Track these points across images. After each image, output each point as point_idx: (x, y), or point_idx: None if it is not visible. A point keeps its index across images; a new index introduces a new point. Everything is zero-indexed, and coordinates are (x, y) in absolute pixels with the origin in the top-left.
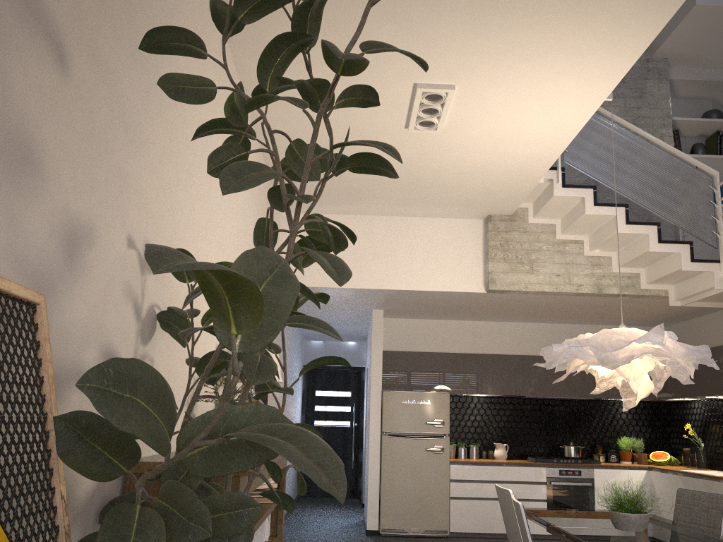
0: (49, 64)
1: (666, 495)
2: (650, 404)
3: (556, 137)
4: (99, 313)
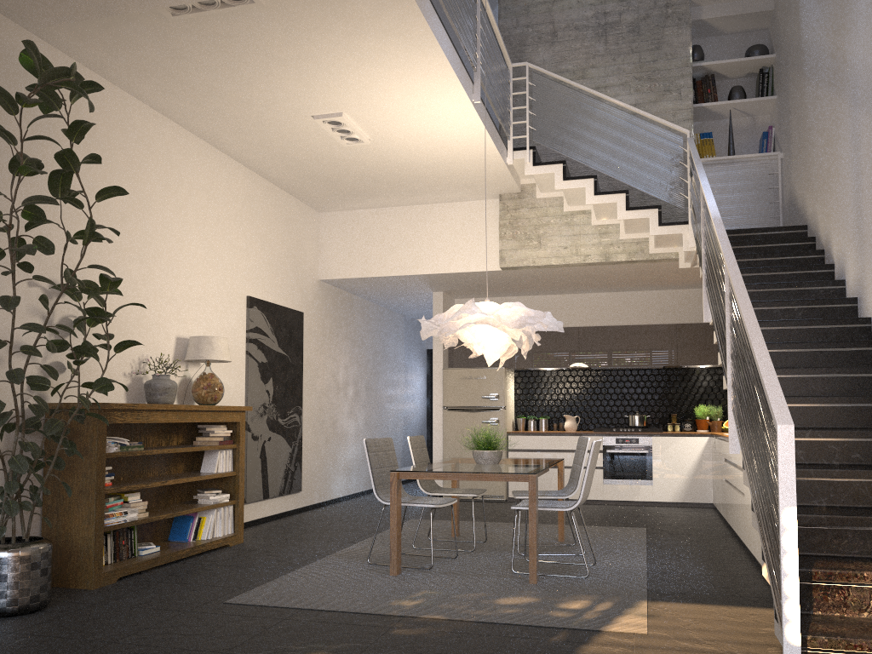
0: None
1: (714, 460)
2: None
3: (472, 132)
4: (4, 325)
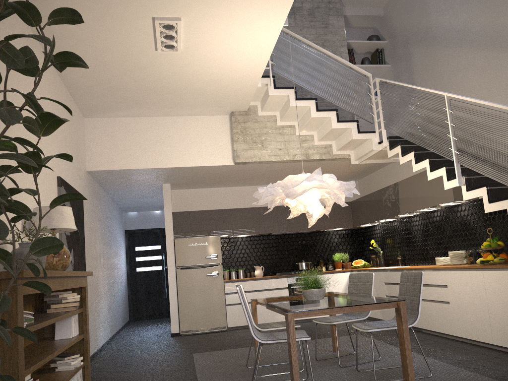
0: None
1: None
2: (352, 231)
3: (260, 53)
4: None
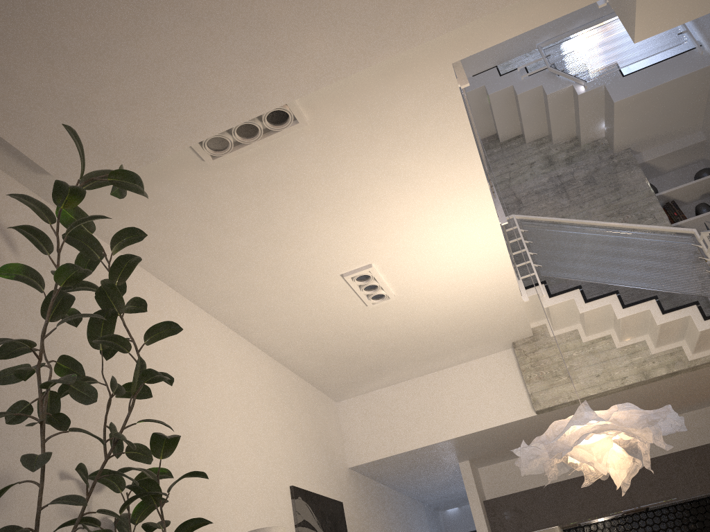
0: None
1: None
2: None
3: (495, 265)
4: None
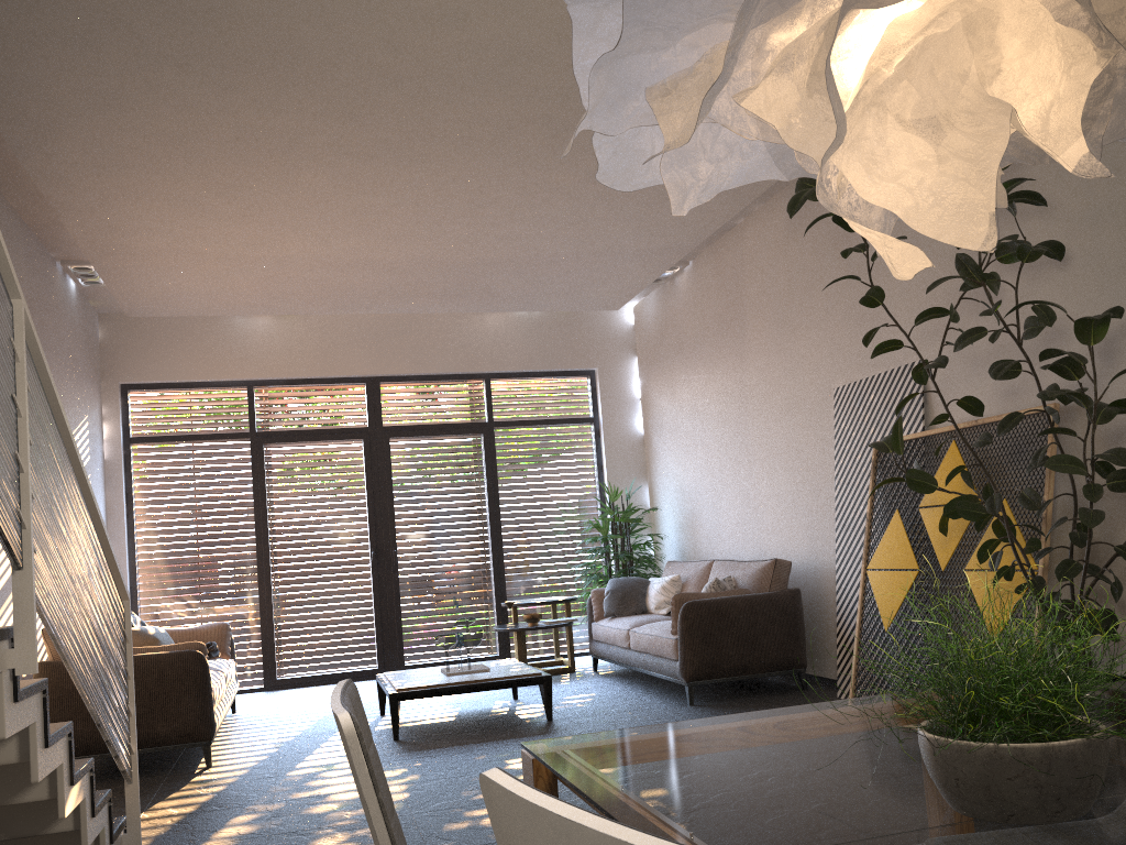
0: (1055, 275)
1: None
2: None
3: None
4: None
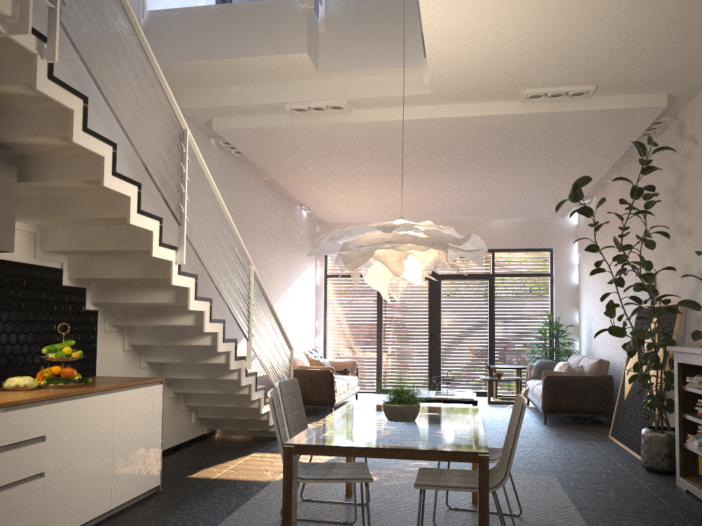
0: (688, 240)
1: None
2: None
3: None
4: None
